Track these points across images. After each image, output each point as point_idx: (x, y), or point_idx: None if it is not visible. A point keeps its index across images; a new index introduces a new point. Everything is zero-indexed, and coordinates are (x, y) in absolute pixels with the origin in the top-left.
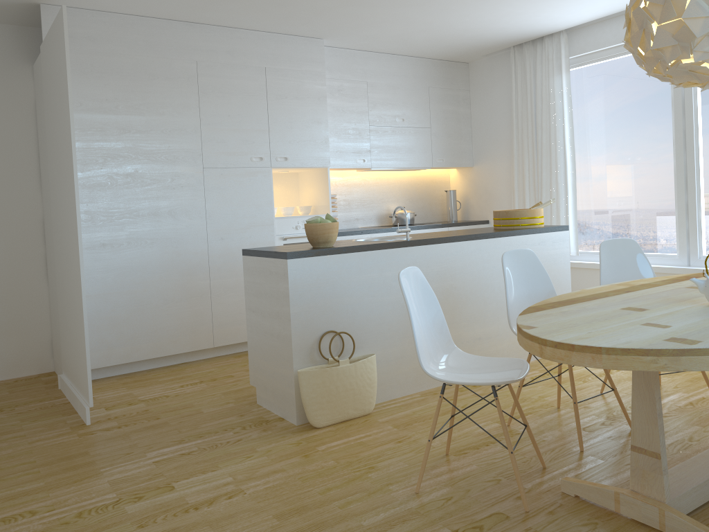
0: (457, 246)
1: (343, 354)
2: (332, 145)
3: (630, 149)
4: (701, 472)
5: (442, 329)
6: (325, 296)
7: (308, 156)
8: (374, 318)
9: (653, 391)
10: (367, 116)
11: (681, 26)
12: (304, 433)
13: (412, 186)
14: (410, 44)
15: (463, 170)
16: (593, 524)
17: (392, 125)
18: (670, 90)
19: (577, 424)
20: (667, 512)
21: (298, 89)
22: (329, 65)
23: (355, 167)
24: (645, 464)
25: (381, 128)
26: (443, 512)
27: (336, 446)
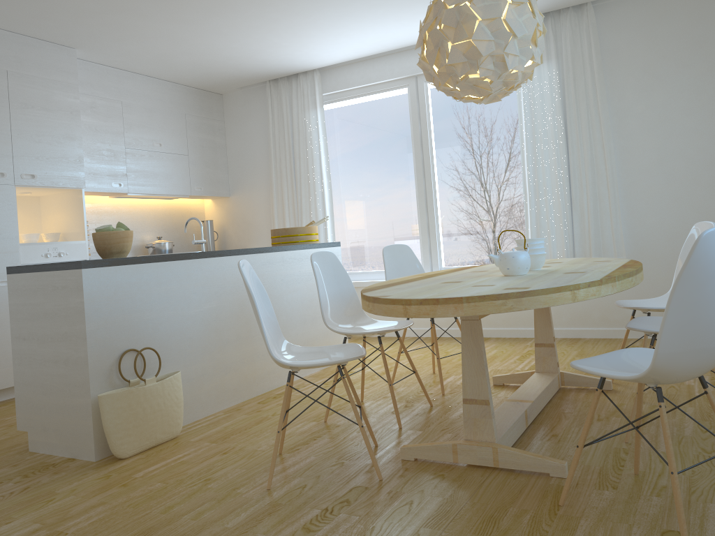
0: (250, 258)
1: (145, 374)
2: (85, 166)
3: (379, 177)
4: (507, 418)
5: (274, 323)
6: (124, 310)
7: (60, 175)
8: (175, 333)
9: (481, 345)
10: (123, 138)
11: (470, 46)
12: (110, 466)
13: (167, 216)
14: (170, 67)
15: (219, 200)
16: (441, 475)
17: (149, 149)
18: (410, 126)
19: (395, 404)
20: (500, 449)
21: (47, 100)
22: (80, 79)
23: (111, 191)
24: (476, 412)
25: (138, 151)
26: (305, 498)
27: (155, 470)
